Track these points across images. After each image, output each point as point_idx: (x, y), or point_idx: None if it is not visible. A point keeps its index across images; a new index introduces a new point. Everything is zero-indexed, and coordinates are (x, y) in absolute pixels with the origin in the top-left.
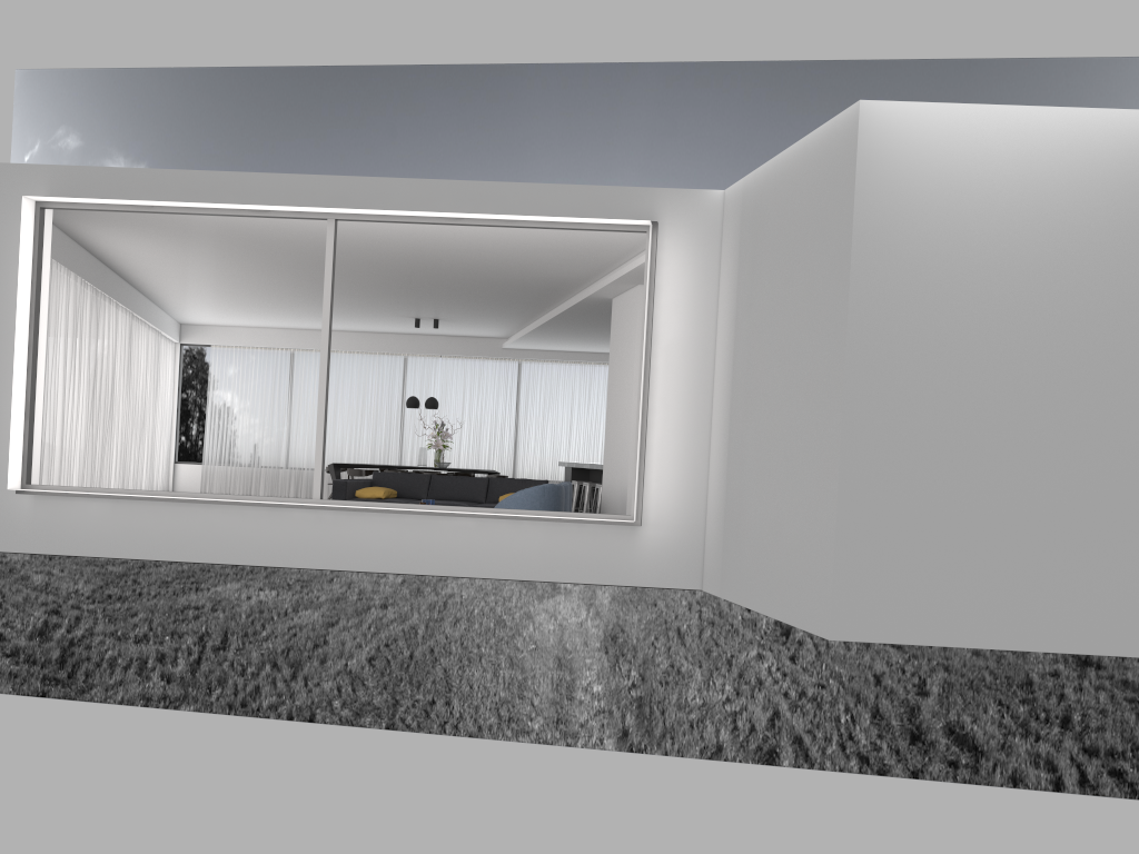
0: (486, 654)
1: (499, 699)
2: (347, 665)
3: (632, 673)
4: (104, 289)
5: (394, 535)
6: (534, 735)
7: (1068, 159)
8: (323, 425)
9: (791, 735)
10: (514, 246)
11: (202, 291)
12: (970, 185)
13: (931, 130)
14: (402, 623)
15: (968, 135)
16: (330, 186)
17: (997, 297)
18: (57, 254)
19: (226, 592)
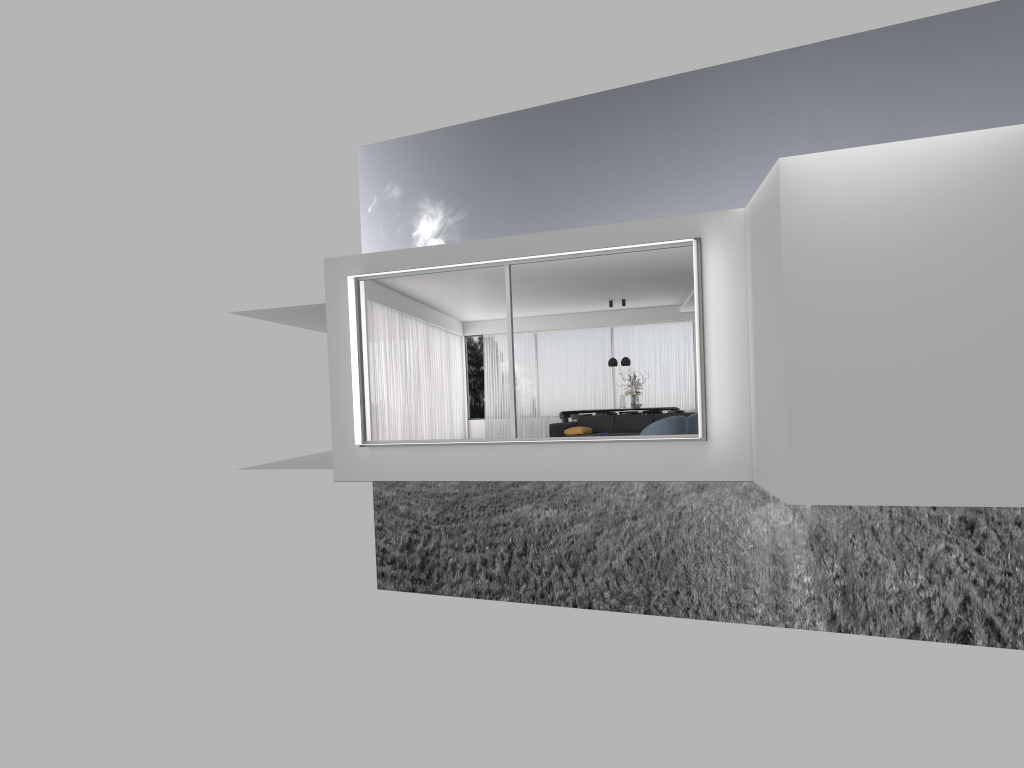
0: (715, 553)
1: (728, 590)
2: (611, 565)
3: (835, 566)
4: (406, 312)
5: (560, 457)
6: (758, 618)
7: (920, 174)
8: (513, 392)
9: (982, 618)
10: (639, 253)
11: (467, 302)
12: (855, 201)
13: (826, 170)
14: (648, 530)
15: (850, 168)
16: (506, 243)
17: (879, 273)
18: (374, 297)
19: (522, 512)
